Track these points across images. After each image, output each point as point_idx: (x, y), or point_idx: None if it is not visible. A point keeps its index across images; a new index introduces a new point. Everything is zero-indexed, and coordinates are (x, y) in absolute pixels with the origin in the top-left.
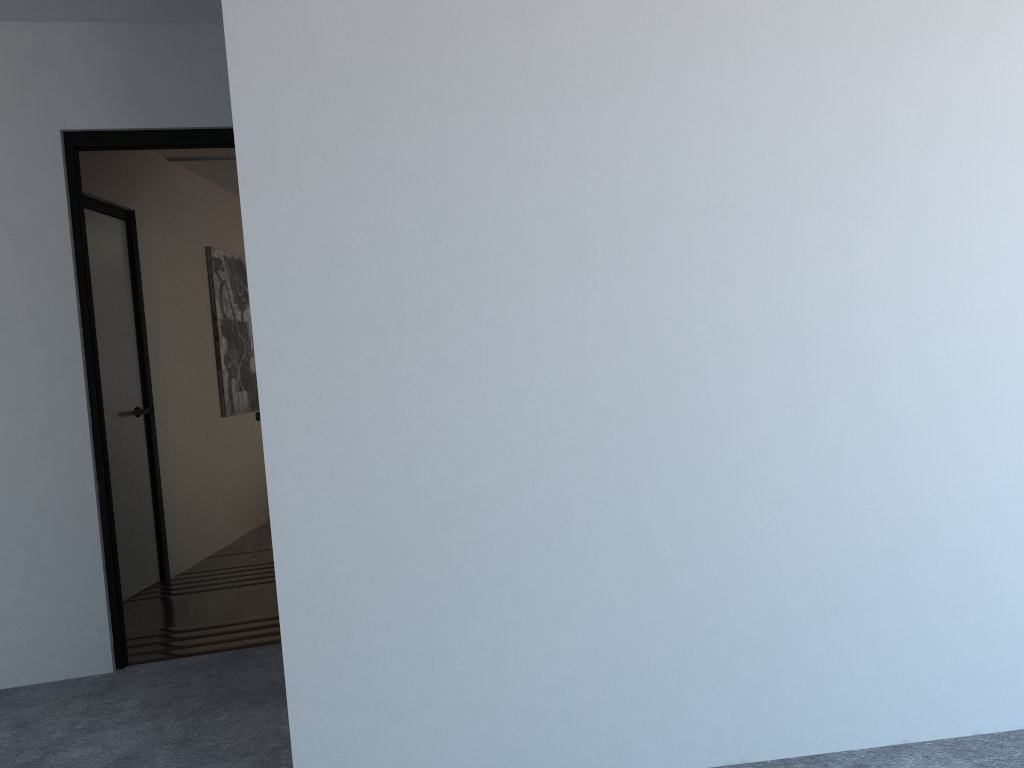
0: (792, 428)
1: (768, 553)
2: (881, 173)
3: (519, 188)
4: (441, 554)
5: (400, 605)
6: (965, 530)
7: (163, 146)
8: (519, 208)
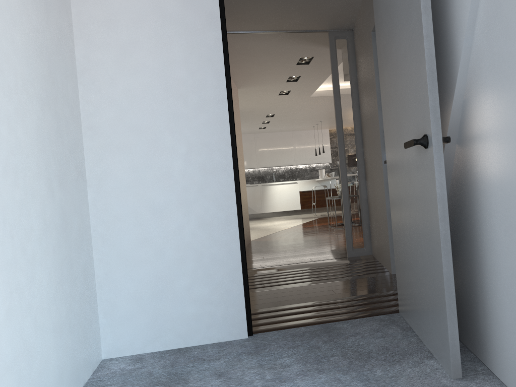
0: None
1: None
2: None
3: None
4: None
5: None
6: None
7: None
8: None
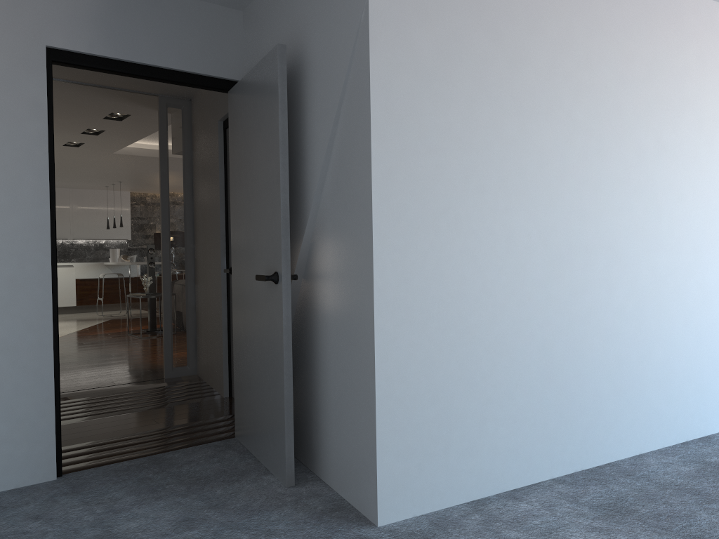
0: (607, 295)
1: (595, 359)
2: (643, 173)
3: (505, 156)
4: (459, 360)
5: (438, 391)
6: (663, 348)
7: (122, 73)
8: (505, 167)
